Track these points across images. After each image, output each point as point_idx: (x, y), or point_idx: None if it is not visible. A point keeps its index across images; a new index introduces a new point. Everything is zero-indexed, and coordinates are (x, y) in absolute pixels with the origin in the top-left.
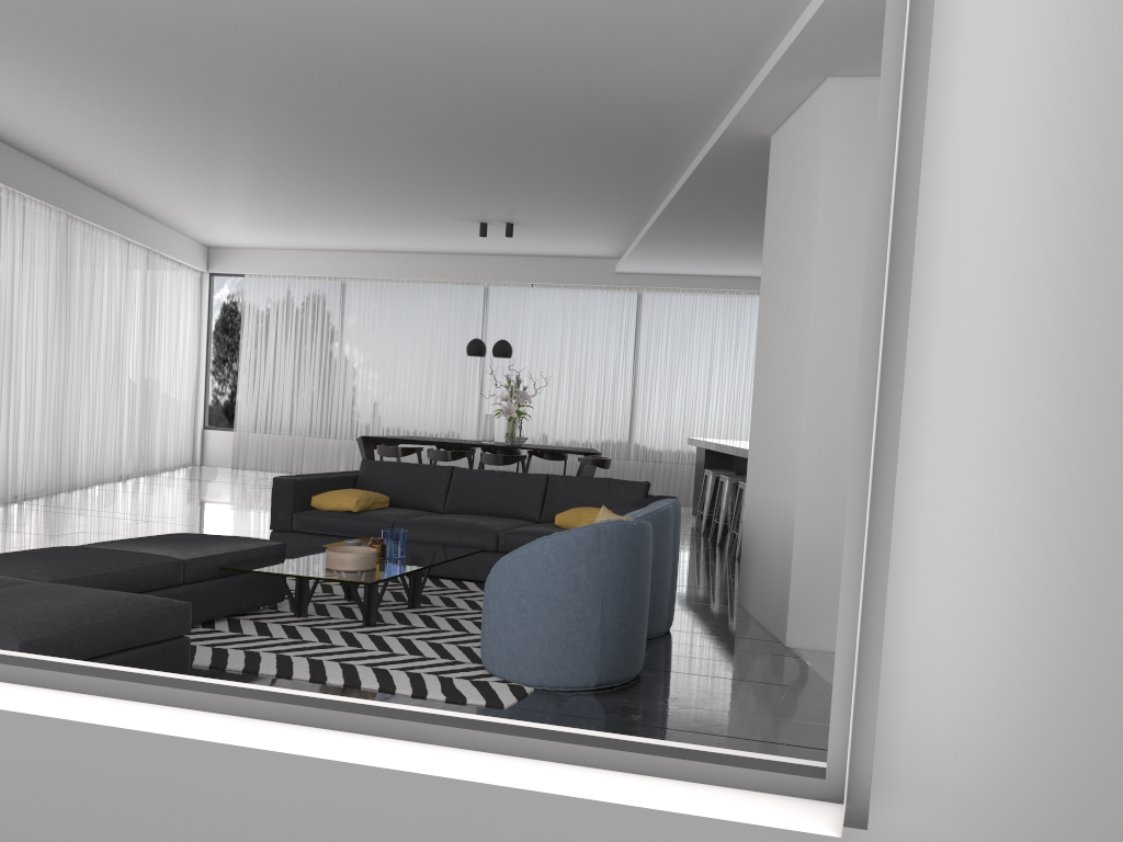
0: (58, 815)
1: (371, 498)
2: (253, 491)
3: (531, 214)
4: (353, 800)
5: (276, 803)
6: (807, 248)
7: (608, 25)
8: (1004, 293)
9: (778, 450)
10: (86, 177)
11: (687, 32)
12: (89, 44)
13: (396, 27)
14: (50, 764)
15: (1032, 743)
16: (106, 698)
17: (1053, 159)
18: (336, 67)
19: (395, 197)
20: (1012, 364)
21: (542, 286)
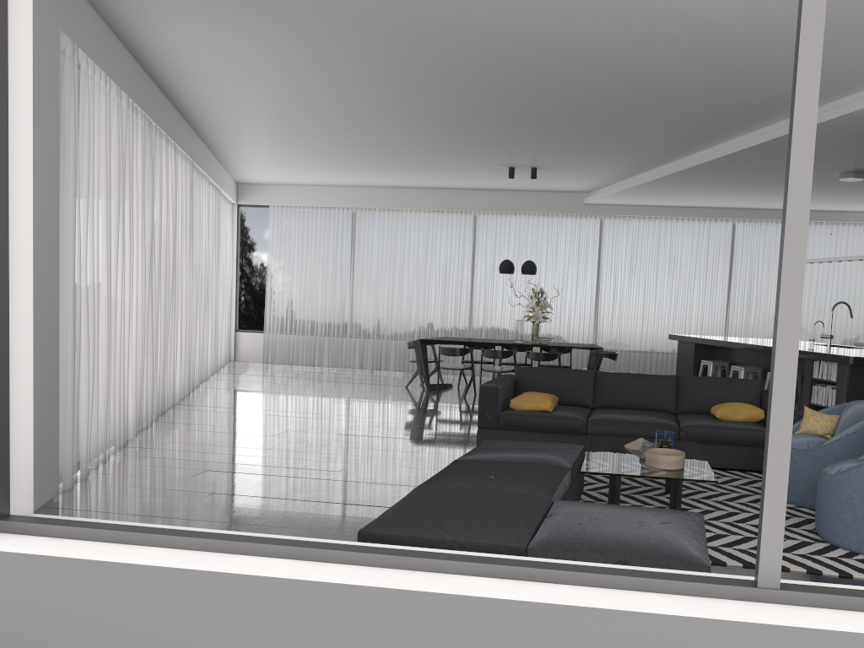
0: None
1: (554, 399)
2: (324, 385)
3: (563, 161)
4: None
5: None
6: None
7: (854, 31)
8: None
9: None
10: (209, 132)
11: None
12: (376, 35)
13: (671, 29)
14: None
15: None
16: None
17: None
18: (570, 56)
19: (464, 149)
20: None
21: (523, 214)
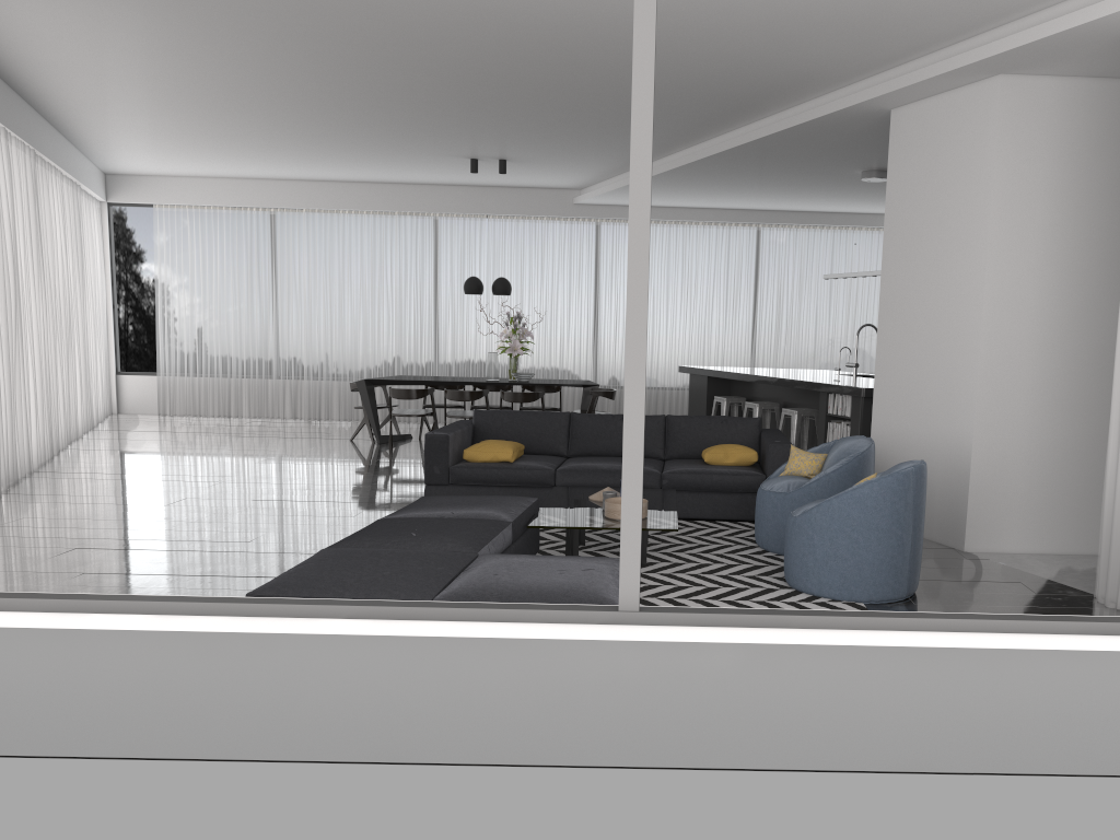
0: (838, 725)
1: (517, 447)
2: (241, 441)
3: (537, 153)
4: (1082, 685)
5: (1022, 694)
6: (974, 219)
7: (824, 21)
8: None
9: (933, 389)
10: (55, 110)
11: (888, 29)
12: (262, 4)
13: (620, 11)
14: (832, 689)
15: None
16: (965, 633)
17: None
18: (510, 35)
19: (407, 136)
20: None
21: (497, 217)
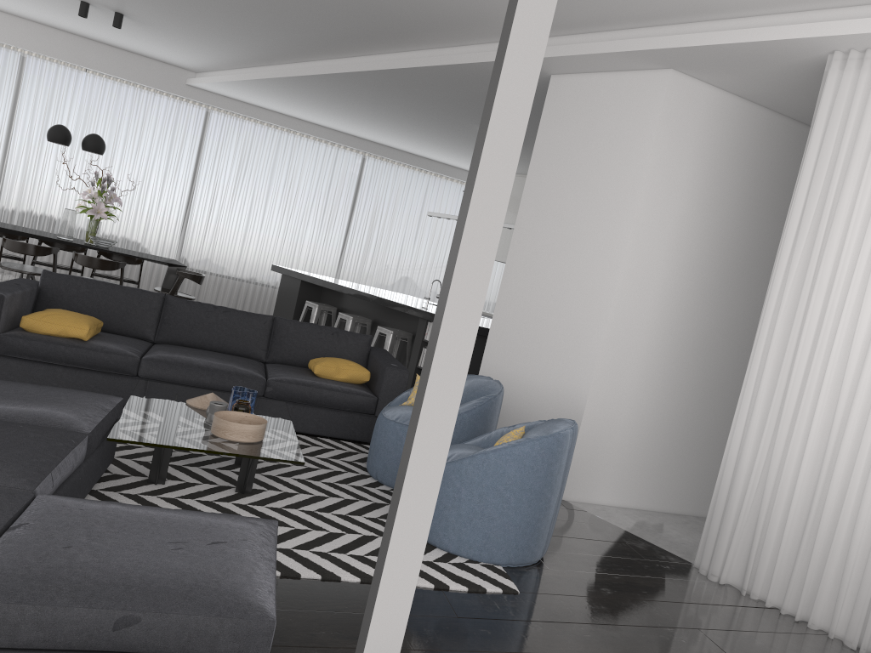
0: None
1: (95, 324)
2: None
3: (163, 17)
4: None
5: None
6: (622, 195)
7: None
8: None
9: (553, 342)
10: None
11: None
12: None
13: None
14: None
15: None
16: None
17: None
18: None
19: None
20: None
21: (98, 75)
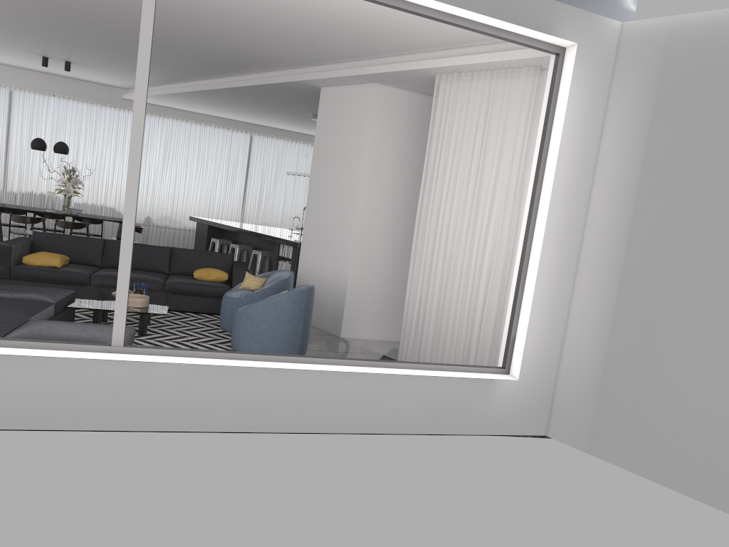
0: (232, 409)
1: (64, 258)
2: None
3: (95, 63)
4: (353, 391)
5: (325, 395)
6: (357, 158)
7: (278, 35)
8: (543, 248)
9: (331, 247)
10: None
11: (315, 47)
12: None
13: None
14: (230, 391)
15: (537, 358)
16: (293, 363)
17: (556, 216)
18: None
19: None
20: (543, 265)
21: (62, 98)
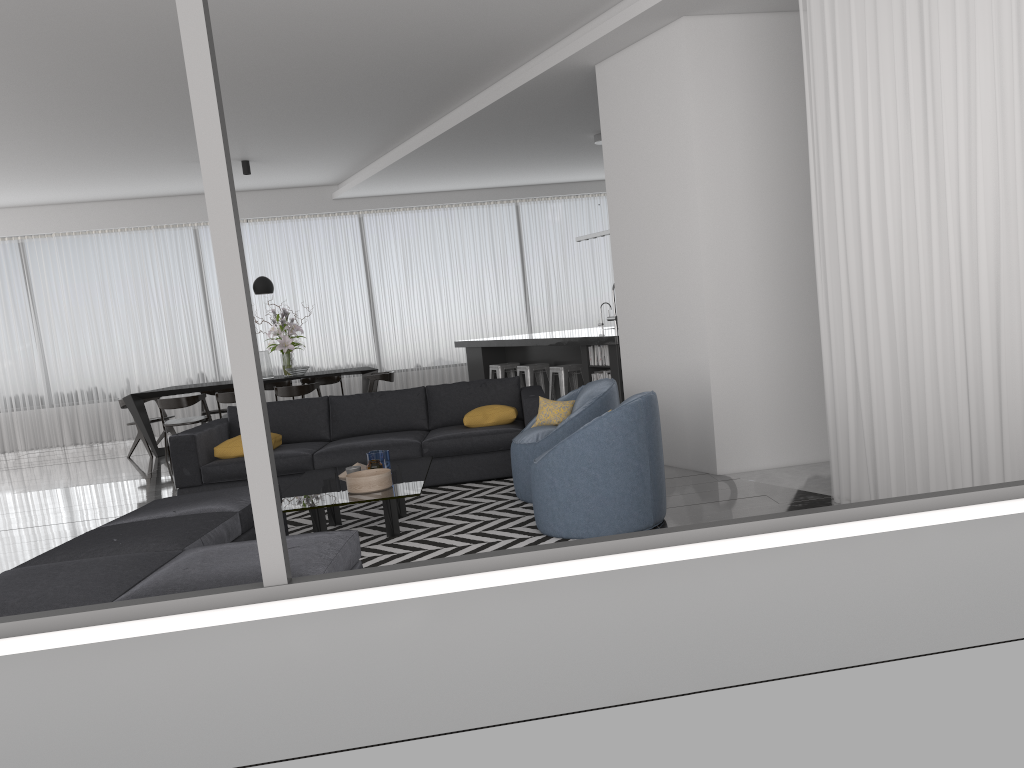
0: (543, 668)
1: (272, 438)
2: (7, 474)
3: (277, 149)
4: (786, 584)
5: (728, 603)
6: (680, 158)
7: None
8: None
9: (669, 325)
10: None
11: None
12: None
13: None
14: (530, 632)
15: None
16: (648, 550)
17: None
18: None
19: (134, 145)
20: None
21: (258, 220)
